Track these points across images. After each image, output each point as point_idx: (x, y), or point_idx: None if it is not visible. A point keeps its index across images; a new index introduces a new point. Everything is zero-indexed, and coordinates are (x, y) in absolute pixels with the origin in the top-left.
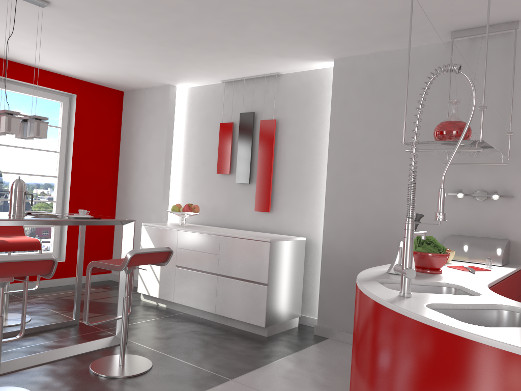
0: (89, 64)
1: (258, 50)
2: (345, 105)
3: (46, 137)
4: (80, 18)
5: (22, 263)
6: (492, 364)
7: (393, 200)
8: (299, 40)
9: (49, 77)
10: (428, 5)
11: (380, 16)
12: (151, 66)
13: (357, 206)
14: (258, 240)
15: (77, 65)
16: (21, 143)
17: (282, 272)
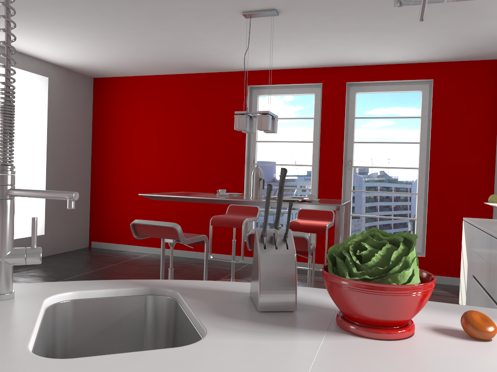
0: (408, 44)
1: None
2: None
3: (266, 128)
4: (310, 8)
5: (158, 227)
6: None
7: None
8: None
9: (401, 69)
10: None
11: None
12: (457, 21)
13: None
14: None
15: (403, 49)
16: (379, 138)
17: None
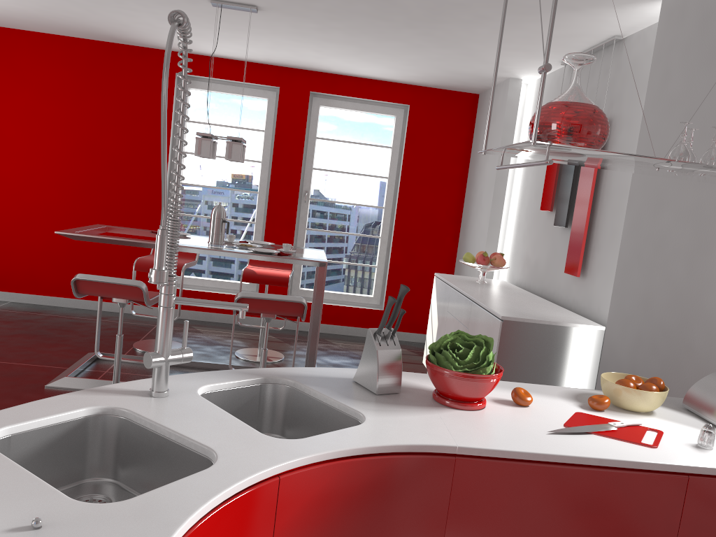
0: (392, 65)
1: (525, 8)
2: (664, 83)
3: (238, 159)
4: (299, 15)
5: (113, 285)
6: None
7: (697, 273)
8: None
9: (376, 86)
10: None
11: None
12: (450, 57)
13: (651, 279)
14: (495, 315)
15: (385, 68)
16: (343, 167)
17: (531, 373)
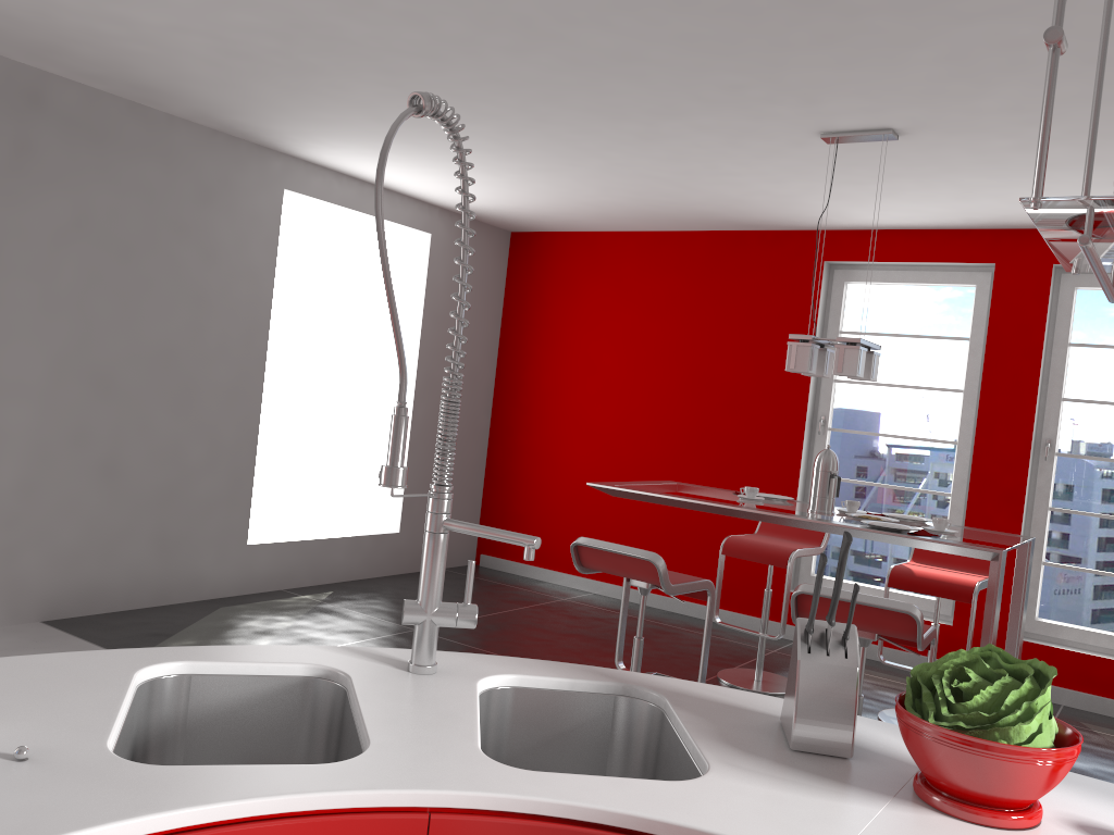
0: None
1: None
2: None
3: (853, 373)
4: (969, 128)
5: (621, 557)
6: None
7: None
8: None
9: None
10: None
11: None
12: None
13: None
14: None
15: None
16: None
17: None
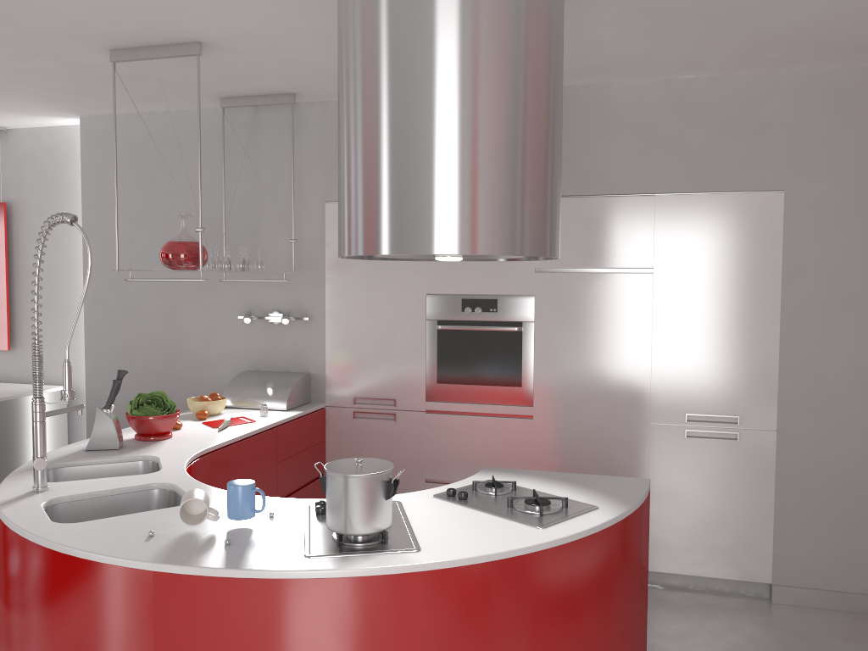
0: None
1: None
2: (101, 188)
3: None
4: None
5: None
6: (47, 565)
7: (175, 327)
8: (2, 95)
9: None
10: (160, 72)
11: (103, 77)
12: None
13: (130, 337)
14: None
15: None
16: None
17: (21, 444)
